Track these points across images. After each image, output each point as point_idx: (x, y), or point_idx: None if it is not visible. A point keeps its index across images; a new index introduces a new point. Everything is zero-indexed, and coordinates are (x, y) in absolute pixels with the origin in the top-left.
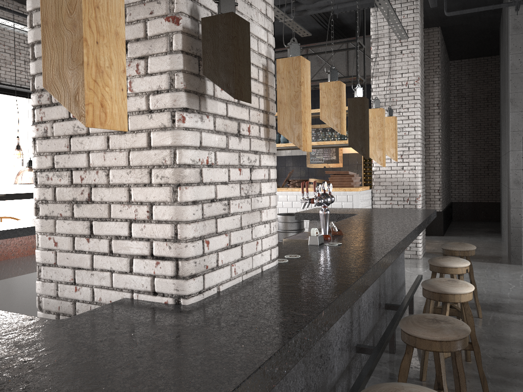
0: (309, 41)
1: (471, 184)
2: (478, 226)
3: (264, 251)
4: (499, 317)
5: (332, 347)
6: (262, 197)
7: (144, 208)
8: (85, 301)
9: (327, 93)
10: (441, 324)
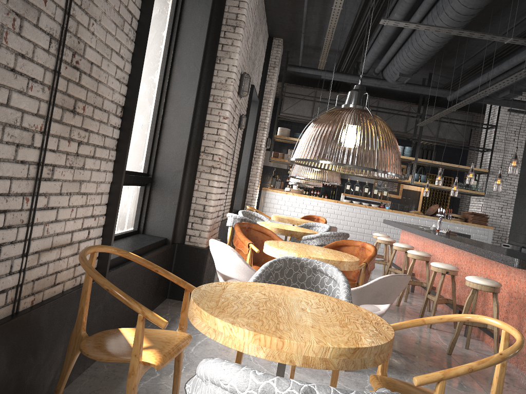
0: (395, 97)
1: None
2: None
3: None
4: None
5: None
6: None
7: None
8: None
9: None
10: None
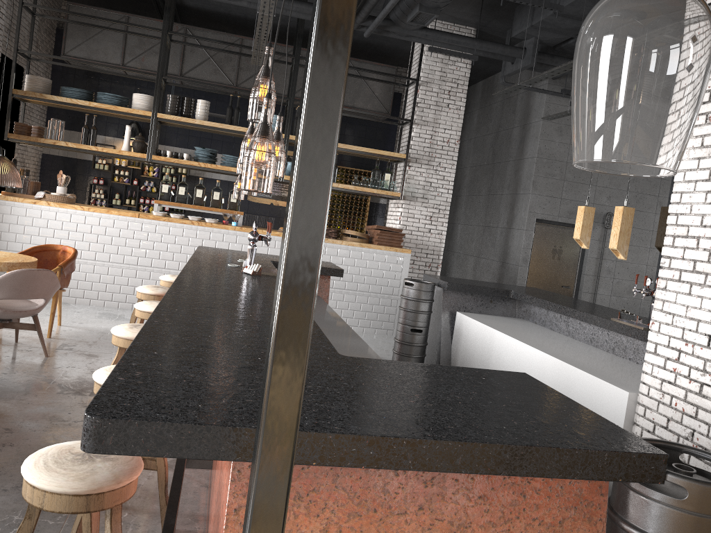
0: (279, 37)
1: None
2: None
3: None
4: None
5: None
6: None
7: None
8: None
9: None
10: None
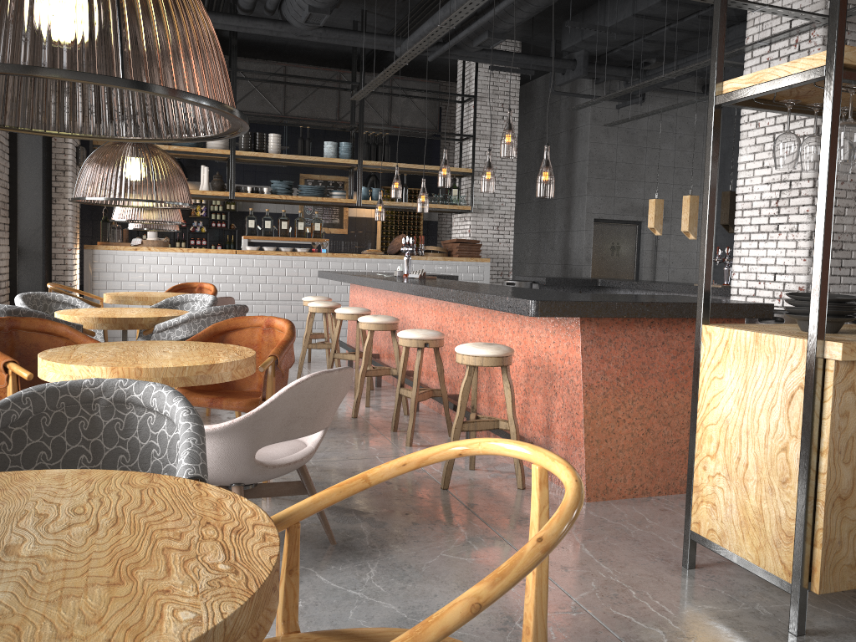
0: (314, 60)
1: None
2: None
3: None
4: None
5: None
6: None
7: None
8: None
9: None
10: None
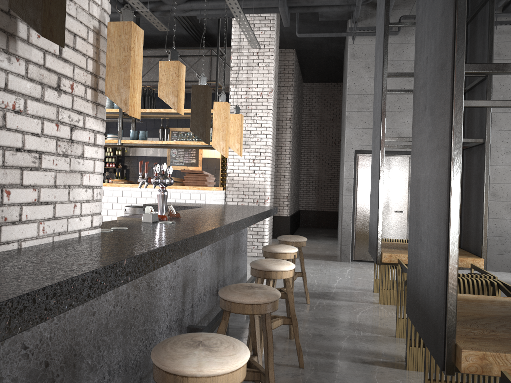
0: (175, 45)
1: (317, 194)
2: (320, 232)
3: (83, 216)
4: (324, 303)
5: (159, 324)
6: (85, 160)
7: None
8: None
9: (166, 71)
10: (255, 290)
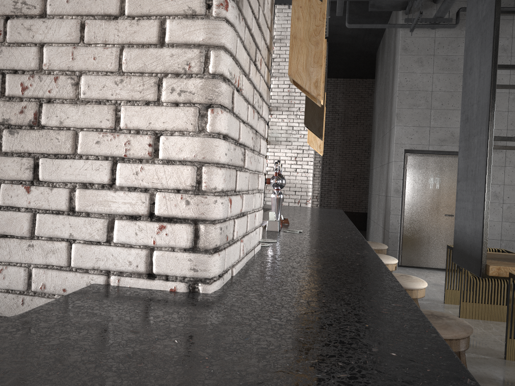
0: None
1: (339, 194)
2: None
3: (257, 229)
4: None
5: None
6: (260, 157)
7: (143, 139)
8: (11, 291)
9: None
10: (445, 320)
